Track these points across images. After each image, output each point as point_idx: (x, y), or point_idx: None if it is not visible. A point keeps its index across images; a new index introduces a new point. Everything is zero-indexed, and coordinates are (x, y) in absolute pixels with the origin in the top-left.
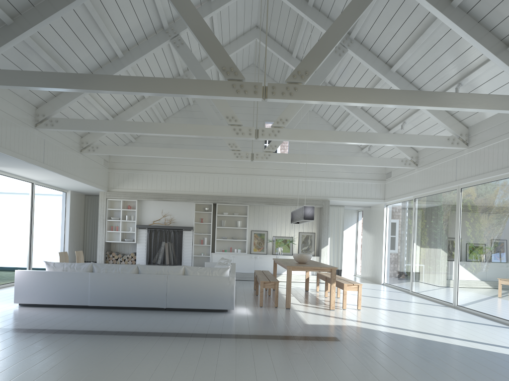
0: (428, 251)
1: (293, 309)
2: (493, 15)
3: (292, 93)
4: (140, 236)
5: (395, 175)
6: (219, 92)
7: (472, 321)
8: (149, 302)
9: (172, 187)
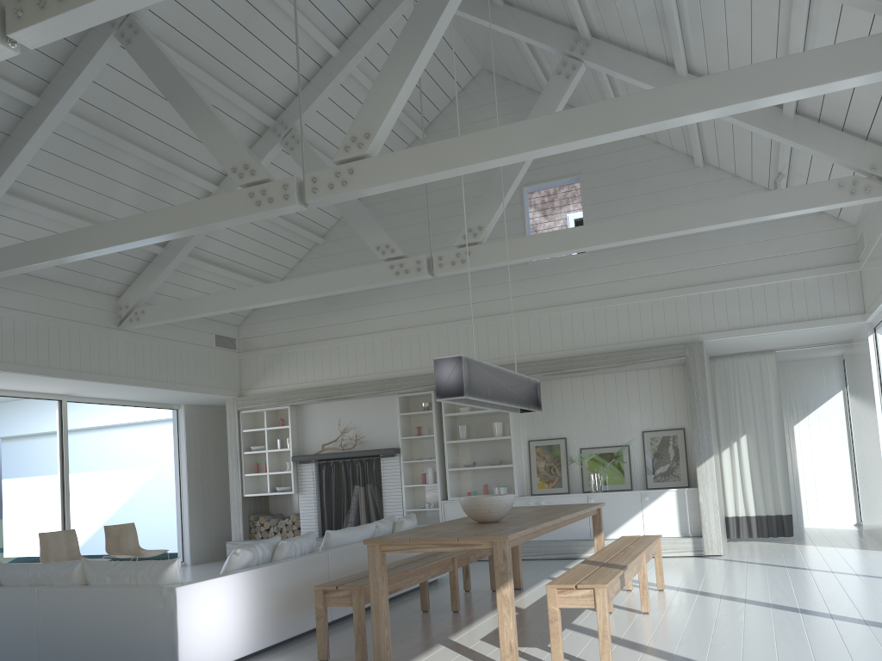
0: None
1: None
2: None
3: None
4: (304, 479)
5: (870, 239)
6: None
7: None
8: (7, 660)
9: (350, 370)
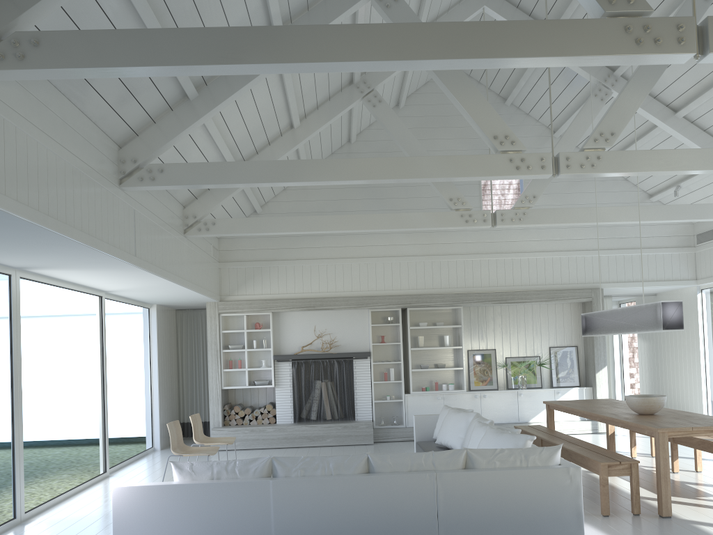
0: None
1: (680, 519)
2: None
3: None
4: (281, 375)
5: None
6: (595, 45)
7: None
8: None
9: (329, 286)
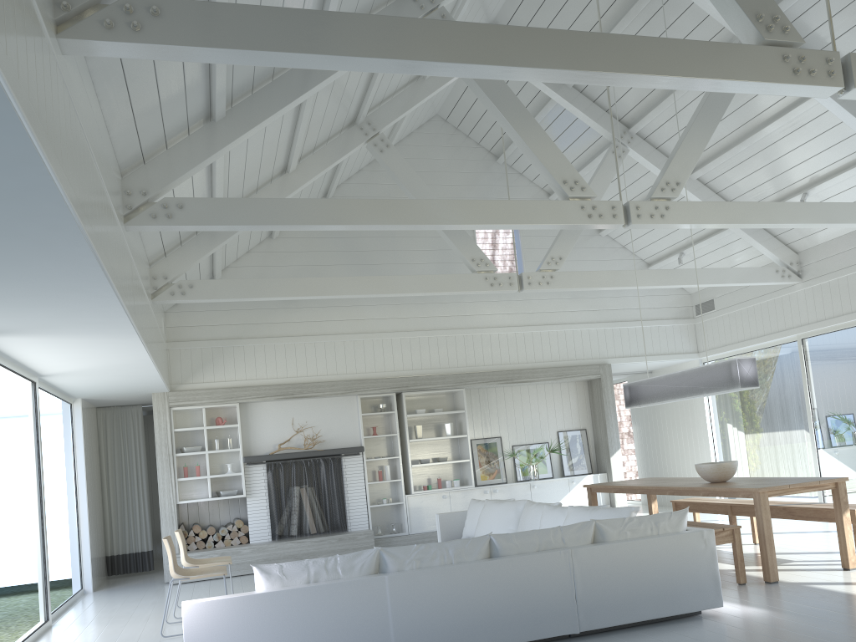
0: None
1: (788, 583)
2: None
3: None
4: (253, 481)
5: (729, 305)
6: (759, 72)
7: None
8: (540, 627)
9: (309, 369)
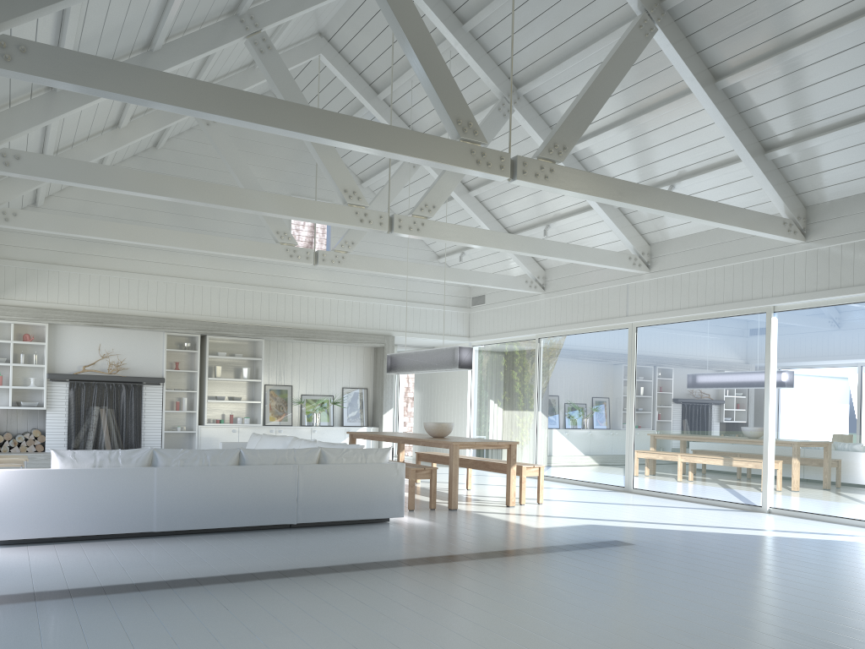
0: (571, 414)
1: (463, 510)
2: (763, 110)
3: (547, 175)
4: (55, 397)
5: (495, 302)
6: (453, 158)
7: (689, 507)
8: (268, 516)
9: (121, 302)
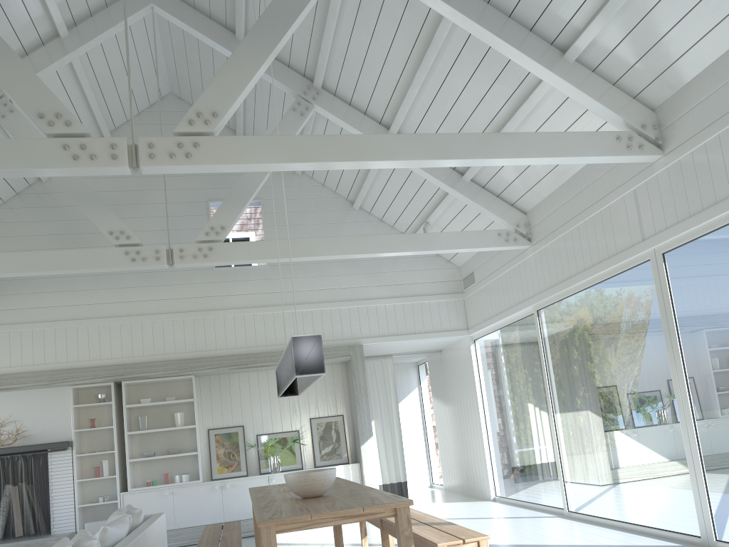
0: (597, 416)
1: None
2: None
3: None
4: None
5: (484, 277)
6: None
7: None
8: None
9: (13, 359)
